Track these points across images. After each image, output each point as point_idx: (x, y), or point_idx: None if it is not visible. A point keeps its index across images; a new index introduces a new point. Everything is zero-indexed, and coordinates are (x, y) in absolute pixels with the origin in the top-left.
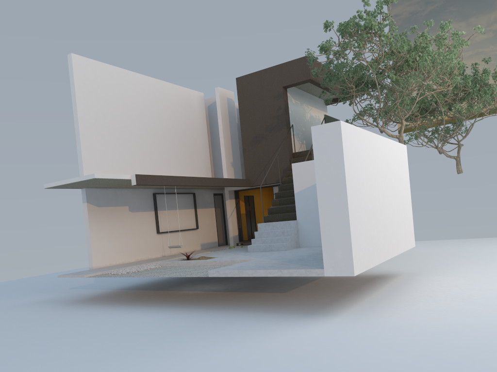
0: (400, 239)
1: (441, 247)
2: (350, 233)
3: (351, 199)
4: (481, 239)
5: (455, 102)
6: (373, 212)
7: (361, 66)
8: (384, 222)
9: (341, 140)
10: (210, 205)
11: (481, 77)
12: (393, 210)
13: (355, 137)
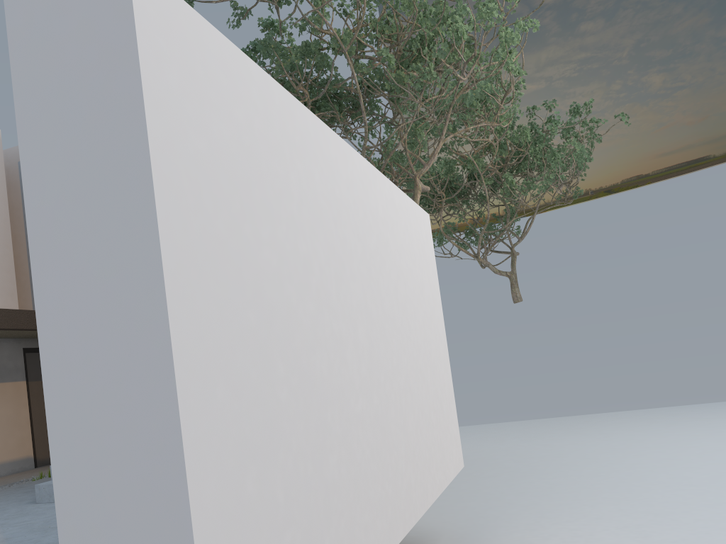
0: (430, 460)
1: (500, 442)
2: (189, 524)
3: (205, 346)
4: (562, 420)
5: (503, 178)
6: (334, 395)
7: (320, 45)
8: (377, 421)
9: (136, 48)
10: (13, 375)
11: (545, 130)
12: (407, 379)
13: (239, 91)
